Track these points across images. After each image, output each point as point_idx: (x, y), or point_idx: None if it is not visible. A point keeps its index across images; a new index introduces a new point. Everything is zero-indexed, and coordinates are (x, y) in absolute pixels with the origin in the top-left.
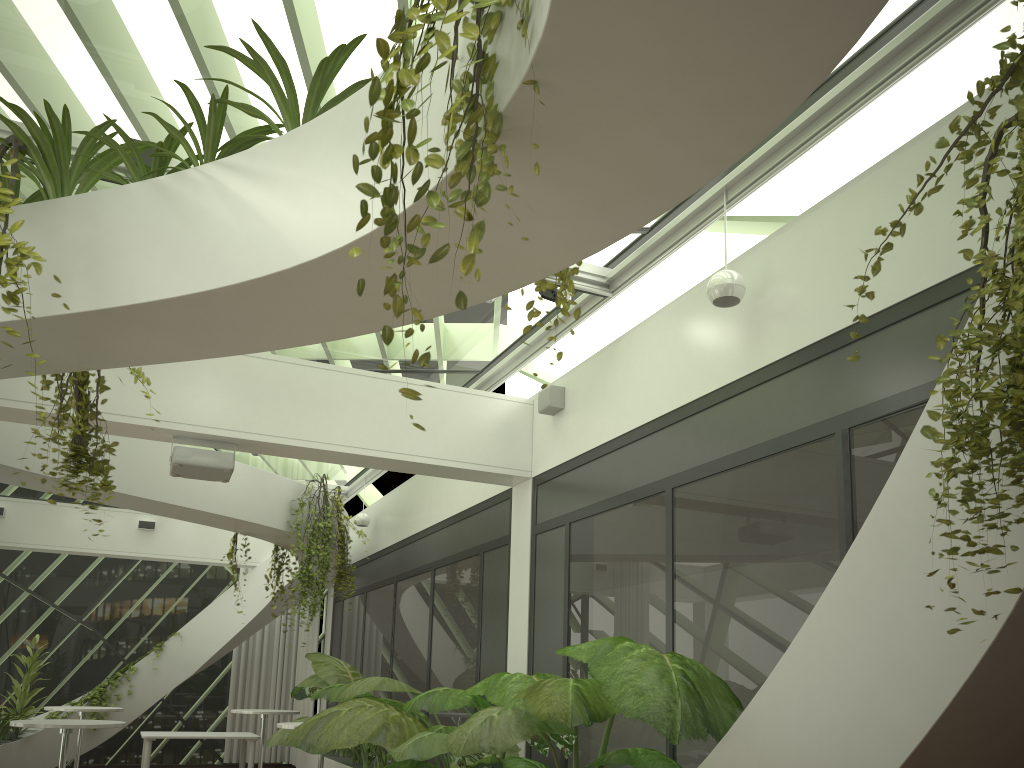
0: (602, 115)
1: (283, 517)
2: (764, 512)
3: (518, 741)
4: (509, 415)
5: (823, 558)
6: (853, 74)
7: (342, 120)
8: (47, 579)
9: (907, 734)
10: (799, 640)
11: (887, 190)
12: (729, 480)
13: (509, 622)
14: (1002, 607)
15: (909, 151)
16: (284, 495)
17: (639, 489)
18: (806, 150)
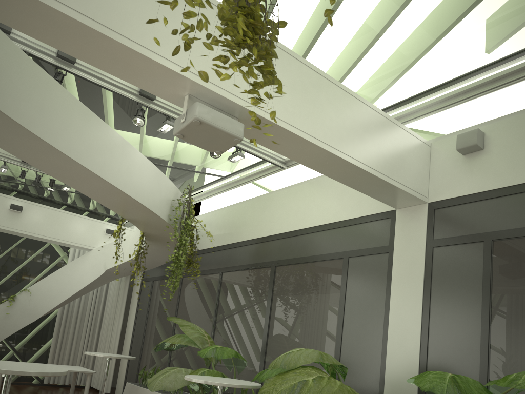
0: None
1: (166, 211)
2: None
3: None
4: (418, 151)
5: None
6: None
7: None
8: None
9: None
10: None
11: None
12: None
13: (390, 313)
14: None
15: None
16: (169, 194)
17: None
18: None
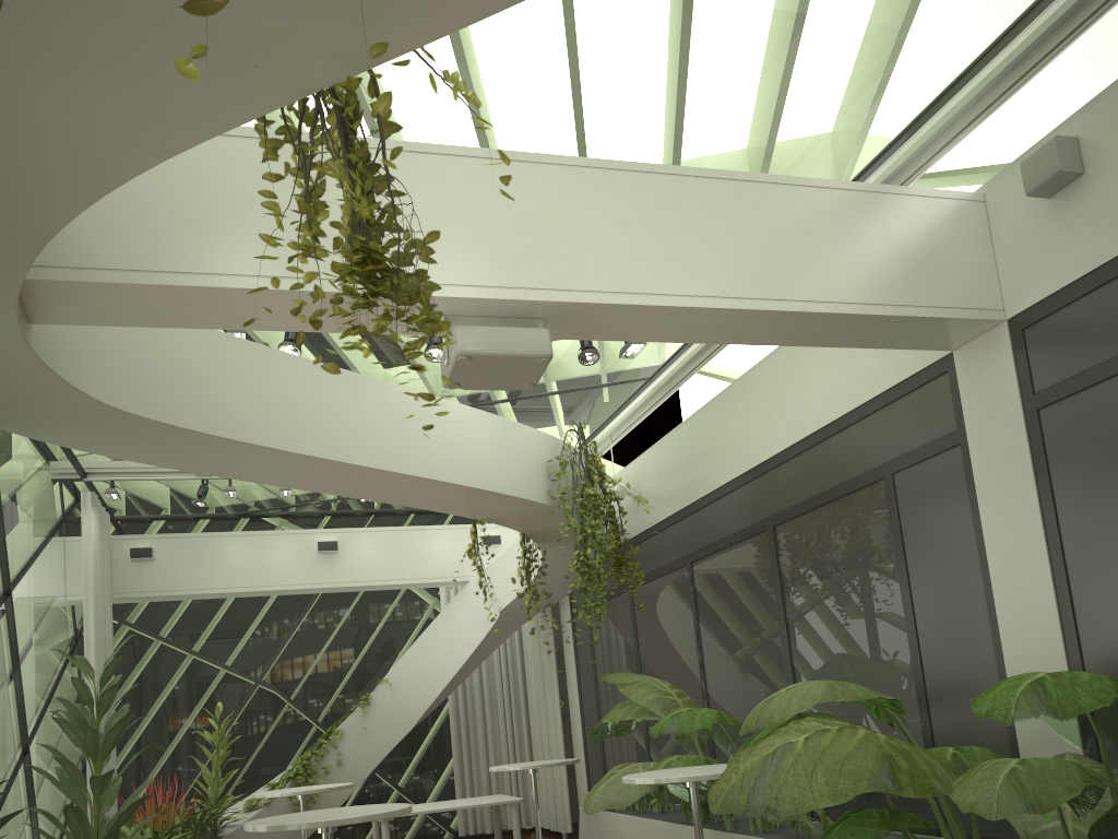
0: None
1: (542, 485)
2: None
3: None
4: (953, 222)
5: None
6: None
7: None
8: (212, 636)
9: None
10: None
11: None
12: None
13: (991, 568)
14: None
15: None
16: (538, 454)
17: None
18: None
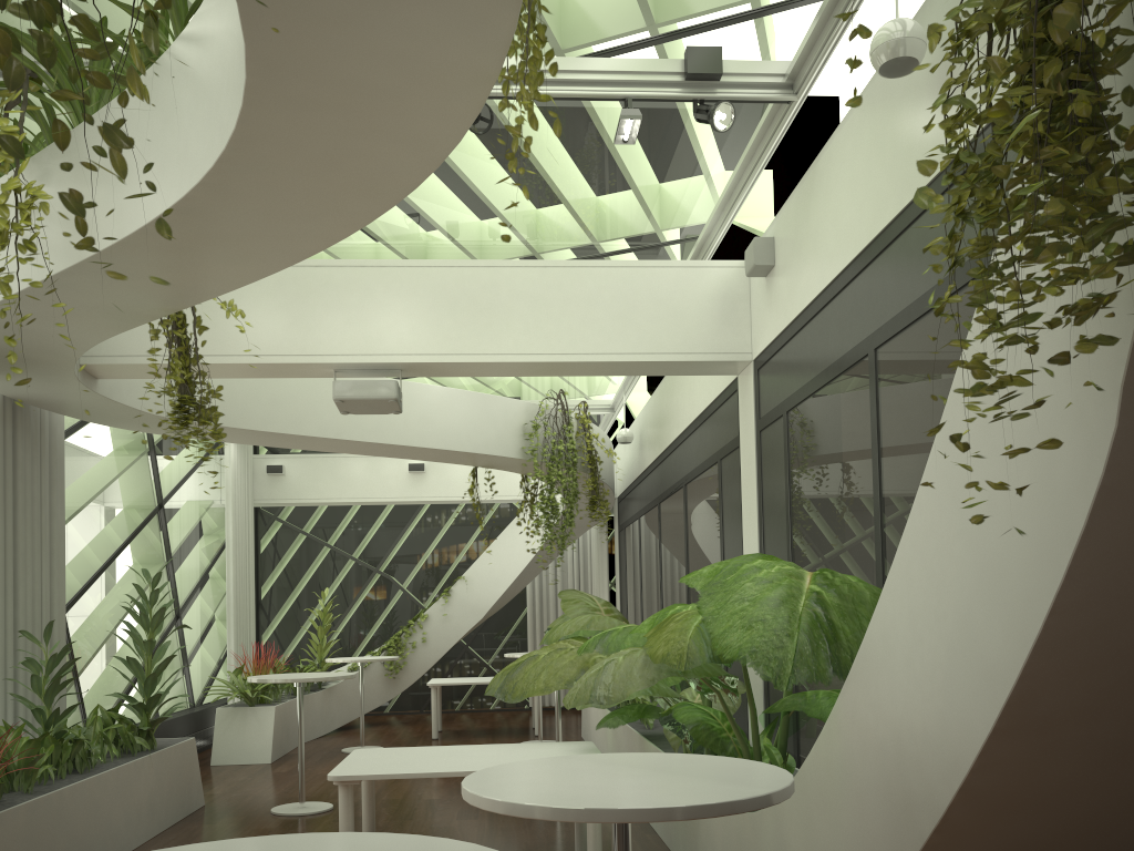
0: None
1: (516, 444)
2: None
3: (638, 689)
4: (718, 286)
5: None
6: None
7: None
8: (342, 532)
9: (1000, 676)
10: (904, 545)
11: None
12: (929, 327)
13: (743, 541)
14: (1091, 472)
15: None
16: (515, 419)
17: (844, 357)
18: None
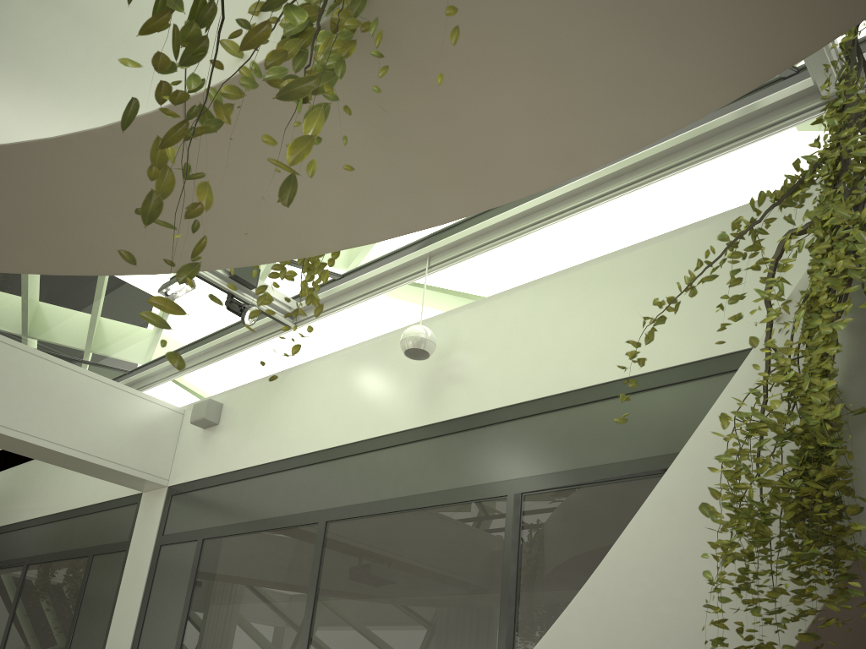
0: (489, 46)
1: None
2: (424, 560)
3: None
4: (157, 419)
5: (482, 615)
6: (568, 186)
7: (84, 1)
8: None
9: None
10: None
11: (580, 291)
12: (390, 523)
13: (109, 635)
14: None
15: (603, 263)
16: None
17: (289, 517)
18: (511, 240)
